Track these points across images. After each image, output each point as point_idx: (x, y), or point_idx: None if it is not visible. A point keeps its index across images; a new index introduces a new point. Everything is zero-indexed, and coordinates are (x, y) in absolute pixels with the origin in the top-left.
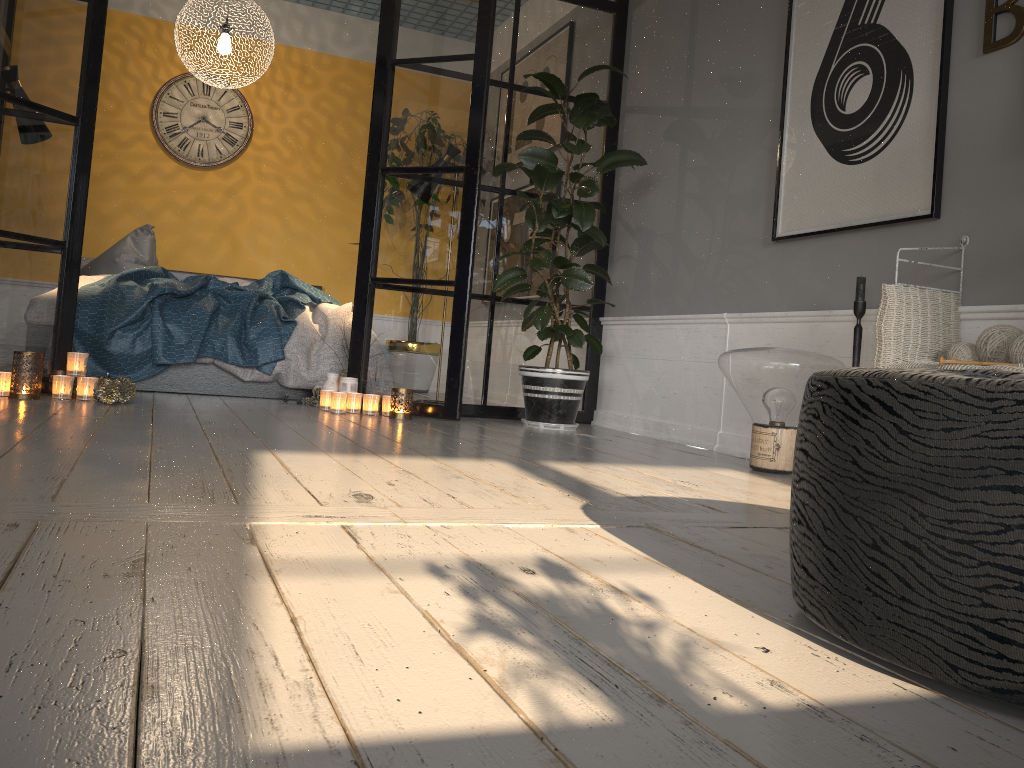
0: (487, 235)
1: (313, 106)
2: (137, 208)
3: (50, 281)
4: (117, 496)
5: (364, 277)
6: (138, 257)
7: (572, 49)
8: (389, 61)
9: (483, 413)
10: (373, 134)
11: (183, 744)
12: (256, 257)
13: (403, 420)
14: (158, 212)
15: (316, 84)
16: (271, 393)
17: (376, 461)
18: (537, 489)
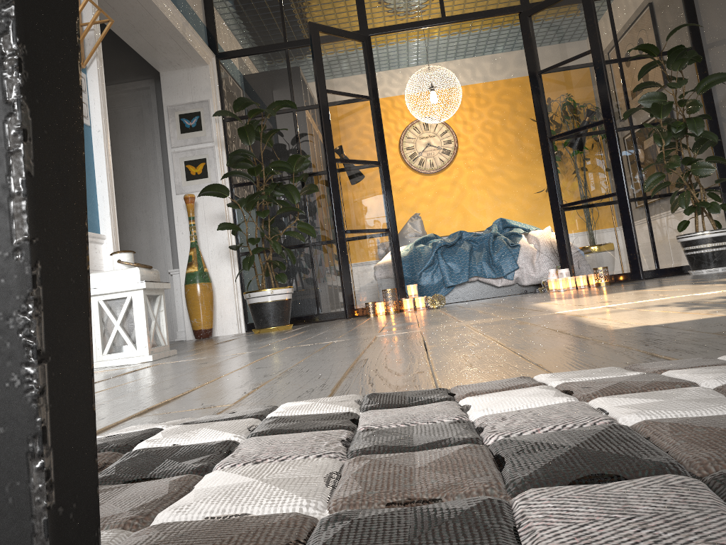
0: (629, 159)
1: (489, 116)
2: (405, 207)
3: (387, 251)
4: (486, 318)
5: (555, 206)
6: (416, 233)
7: (655, 21)
8: (536, 73)
9: (658, 274)
10: (538, 119)
11: (587, 332)
12: (478, 217)
13: (605, 286)
14: (417, 206)
15: (487, 102)
16: (515, 291)
17: (602, 295)
18: (709, 286)
